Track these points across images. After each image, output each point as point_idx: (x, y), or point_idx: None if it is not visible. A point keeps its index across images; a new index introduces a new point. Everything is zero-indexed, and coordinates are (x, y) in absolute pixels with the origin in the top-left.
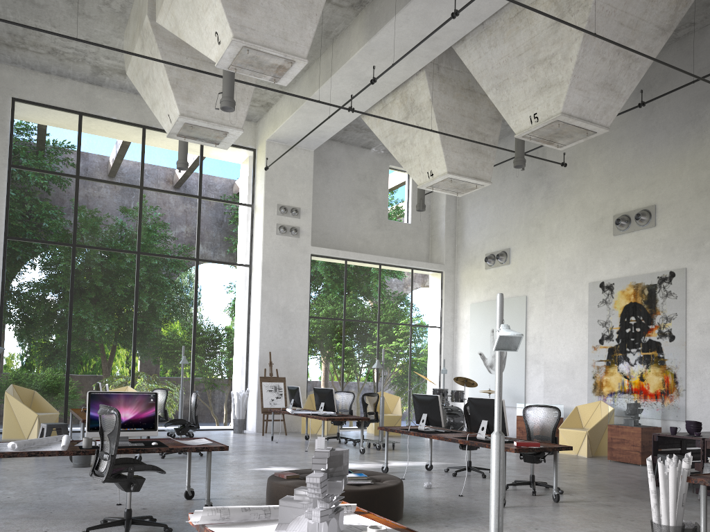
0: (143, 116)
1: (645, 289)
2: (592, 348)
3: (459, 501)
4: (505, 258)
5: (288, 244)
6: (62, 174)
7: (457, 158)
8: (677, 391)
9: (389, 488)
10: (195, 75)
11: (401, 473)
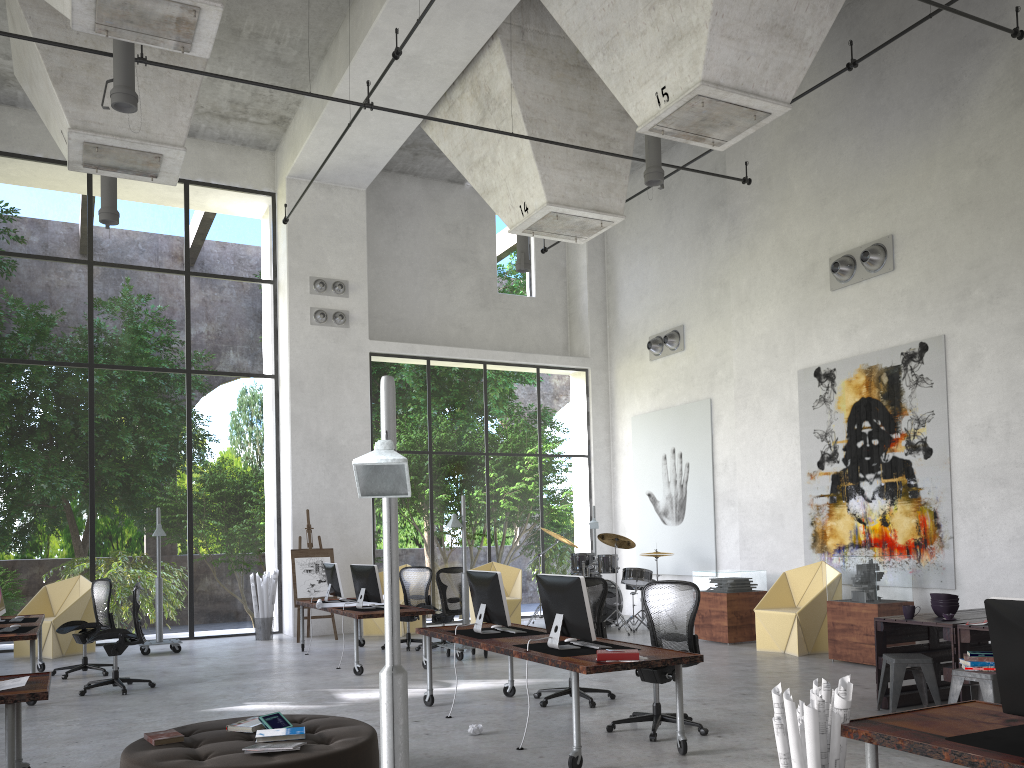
0: None
1: (883, 374)
2: (808, 477)
3: (507, 762)
4: (677, 341)
5: (330, 339)
6: None
7: (563, 178)
8: (939, 539)
9: (327, 758)
10: (95, 62)
11: (457, 705)
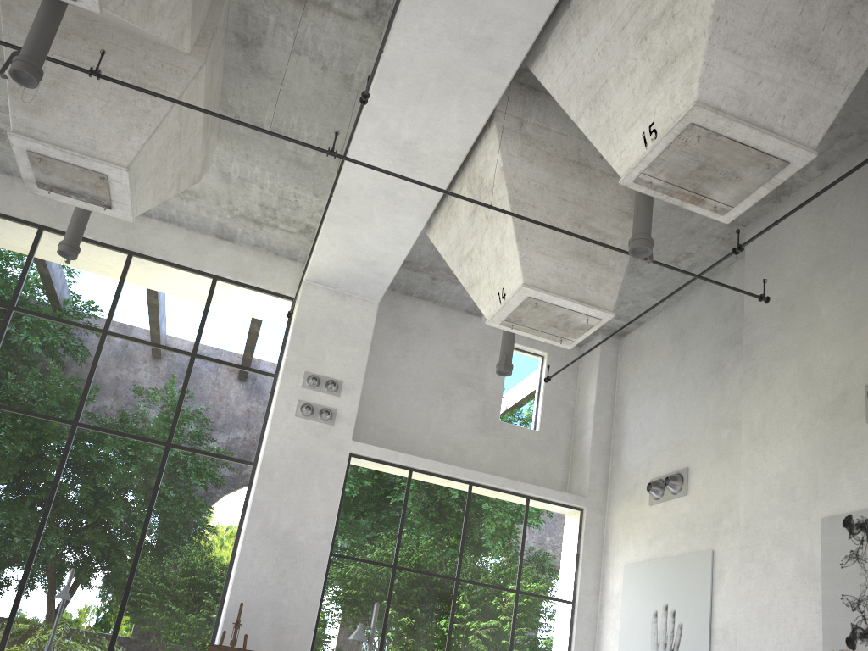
0: (133, 239)
1: None
2: None
3: None
4: (679, 484)
5: (312, 433)
6: None
7: (545, 263)
8: None
9: None
10: (60, 80)
11: None
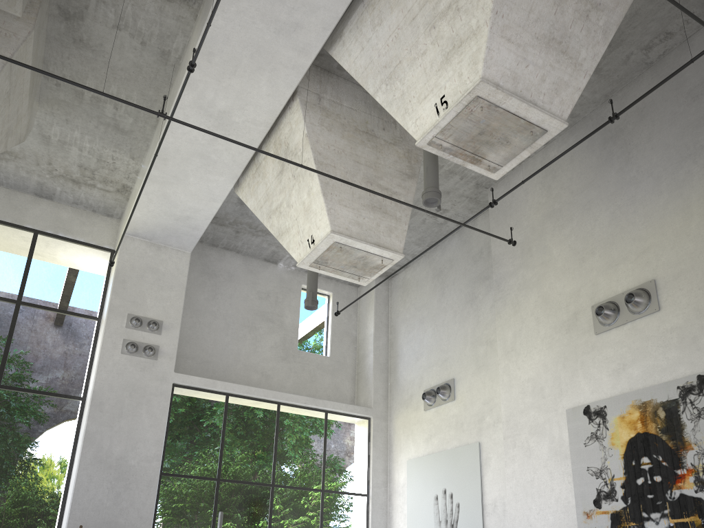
0: None
1: (659, 409)
2: (584, 516)
3: None
4: (448, 392)
5: (138, 368)
6: None
7: (347, 214)
8: None
9: None
10: None
11: None
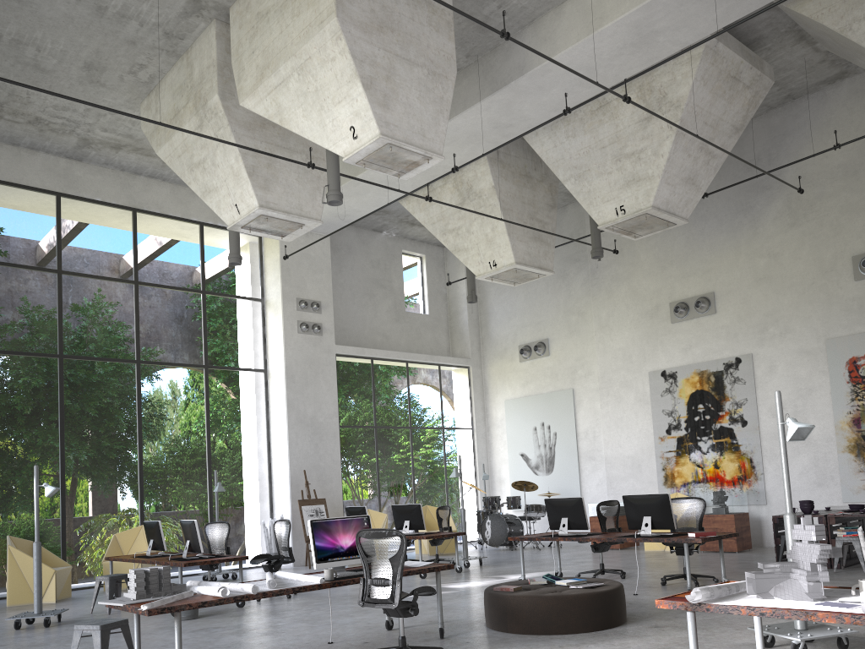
0: (132, 196)
1: (711, 376)
2: (659, 439)
3: (644, 599)
4: (543, 349)
5: (311, 344)
6: (41, 269)
7: (522, 247)
8: (754, 475)
9: (621, 587)
10: (271, 162)
11: None
